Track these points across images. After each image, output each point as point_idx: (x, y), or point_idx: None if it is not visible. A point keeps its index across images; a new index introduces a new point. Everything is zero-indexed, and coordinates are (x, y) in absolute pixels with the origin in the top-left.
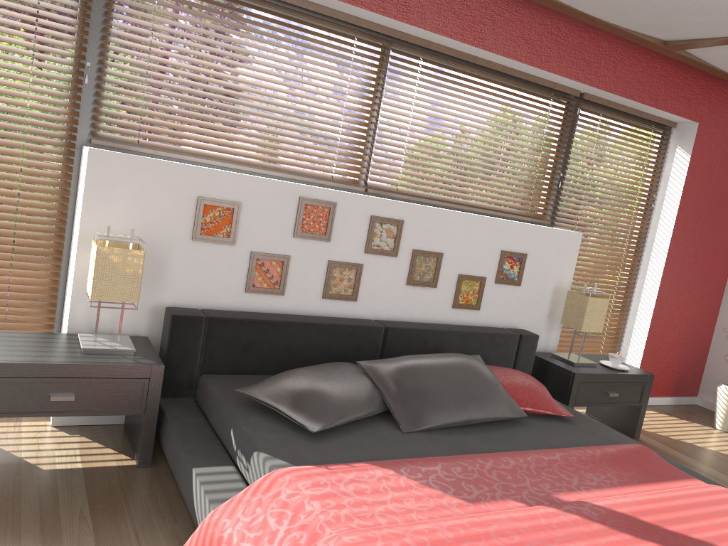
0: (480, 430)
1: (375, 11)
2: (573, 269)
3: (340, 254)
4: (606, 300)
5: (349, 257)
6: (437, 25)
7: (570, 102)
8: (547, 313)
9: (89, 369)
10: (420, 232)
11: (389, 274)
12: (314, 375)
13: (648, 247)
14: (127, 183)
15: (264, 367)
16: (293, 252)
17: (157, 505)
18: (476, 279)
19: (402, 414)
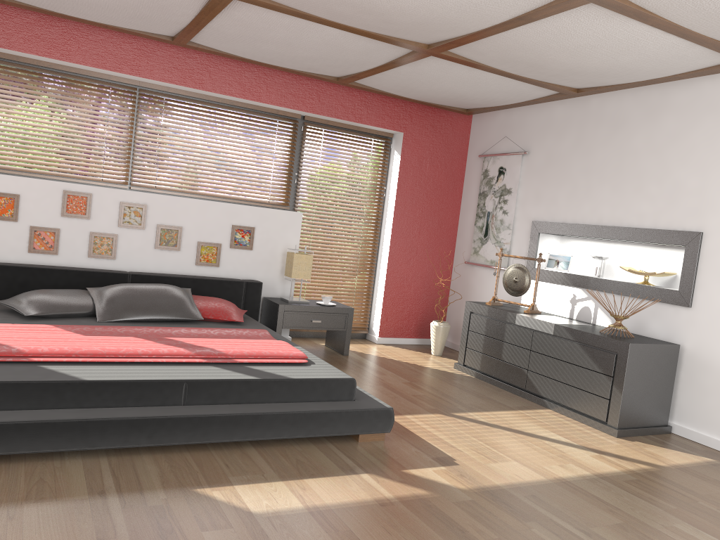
0: (159, 324)
1: (114, 70)
2: (298, 238)
3: (99, 227)
4: (310, 256)
5: (106, 230)
6: (164, 77)
7: (296, 123)
8: (280, 270)
9: None
10: (162, 212)
11: (140, 241)
12: (46, 291)
13: (383, 225)
14: None
15: None
16: (62, 226)
17: None
18: (213, 244)
19: (101, 313)
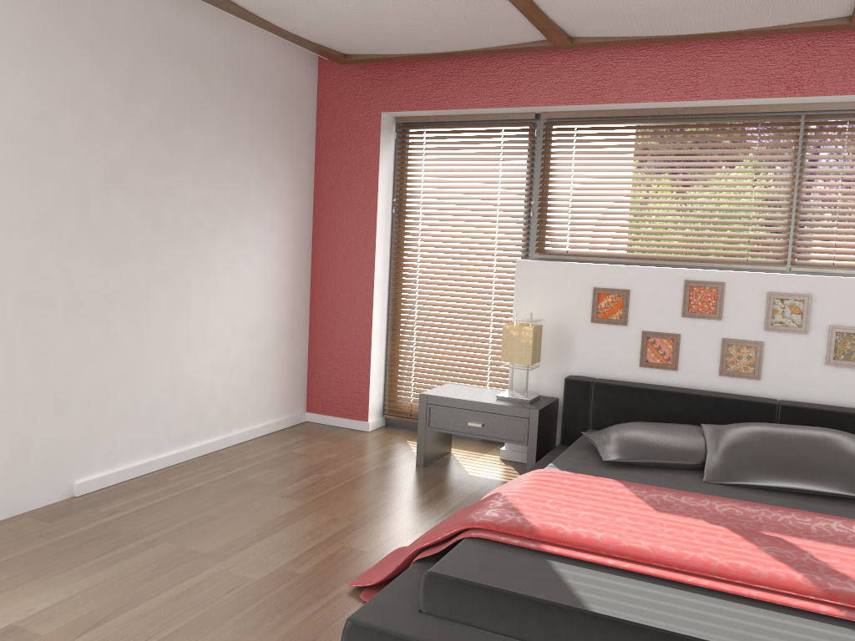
0: (805, 499)
1: (759, 96)
2: None
3: (735, 331)
4: None
5: (746, 335)
6: (842, 87)
7: None
8: None
9: (490, 406)
10: (838, 306)
11: (799, 353)
12: (641, 426)
13: None
14: (541, 282)
15: None
16: (683, 331)
17: None
18: None
19: (712, 468)
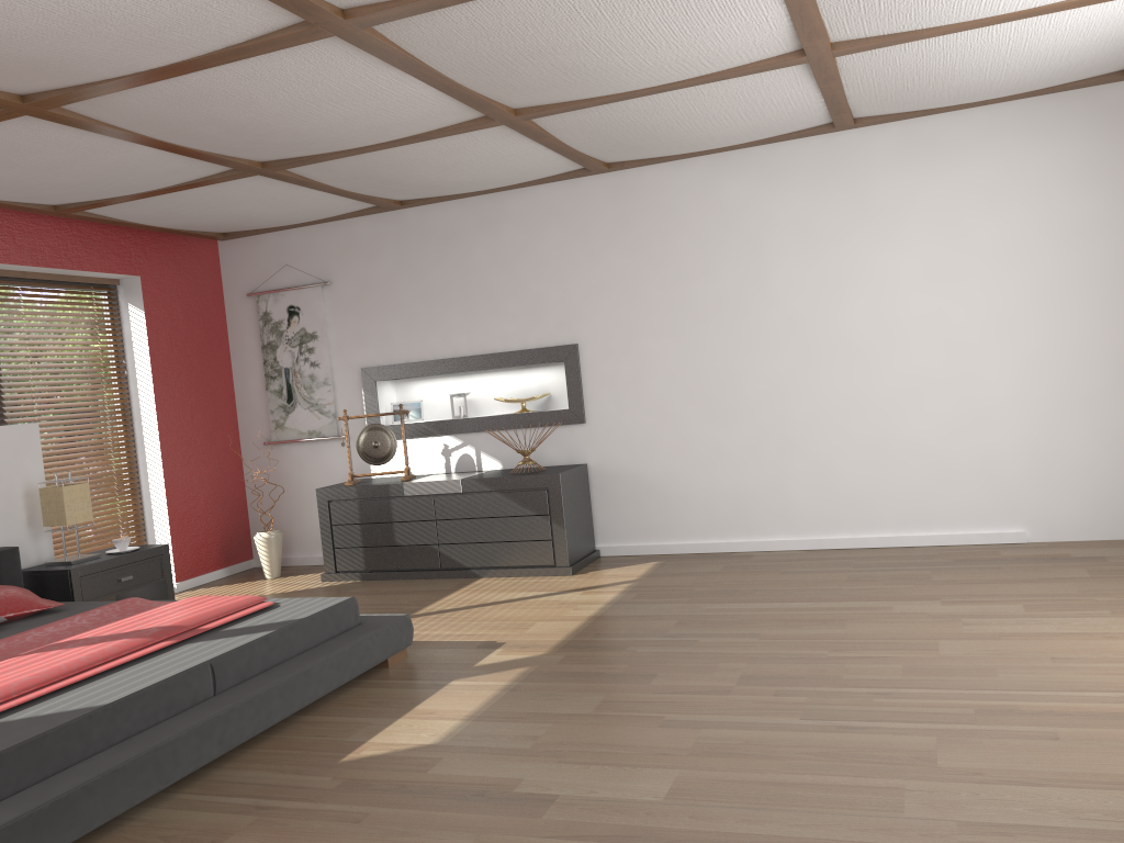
0: None
1: None
2: (42, 465)
3: None
4: (86, 484)
5: None
6: None
7: None
8: (26, 521)
9: None
10: None
11: None
12: None
13: (137, 418)
14: None
15: None
16: None
17: None
18: None
19: None
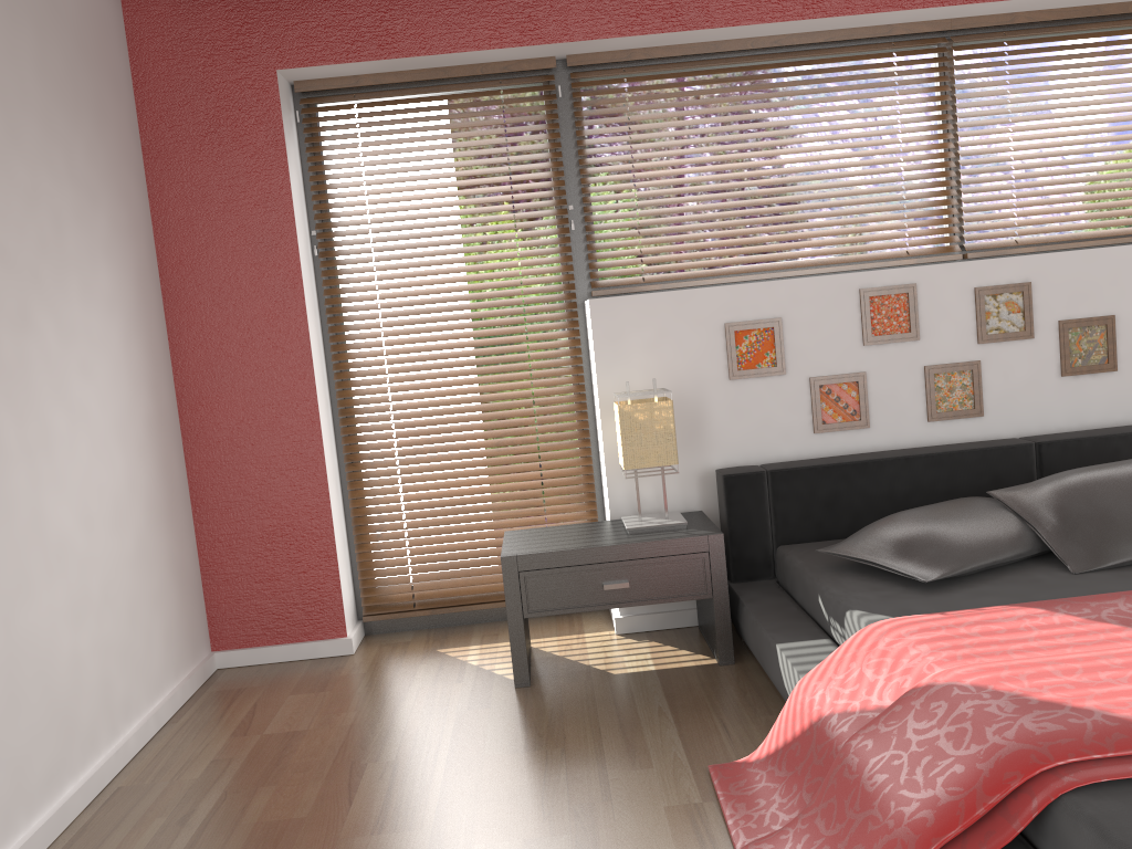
0: None
1: (909, 6)
2: None
3: (940, 353)
4: None
5: (955, 355)
6: None
7: None
8: None
9: (637, 548)
10: (1064, 292)
11: (1027, 367)
12: (921, 515)
13: None
14: (638, 329)
15: (861, 527)
16: (868, 366)
17: (746, 699)
18: None
19: (1068, 550)
